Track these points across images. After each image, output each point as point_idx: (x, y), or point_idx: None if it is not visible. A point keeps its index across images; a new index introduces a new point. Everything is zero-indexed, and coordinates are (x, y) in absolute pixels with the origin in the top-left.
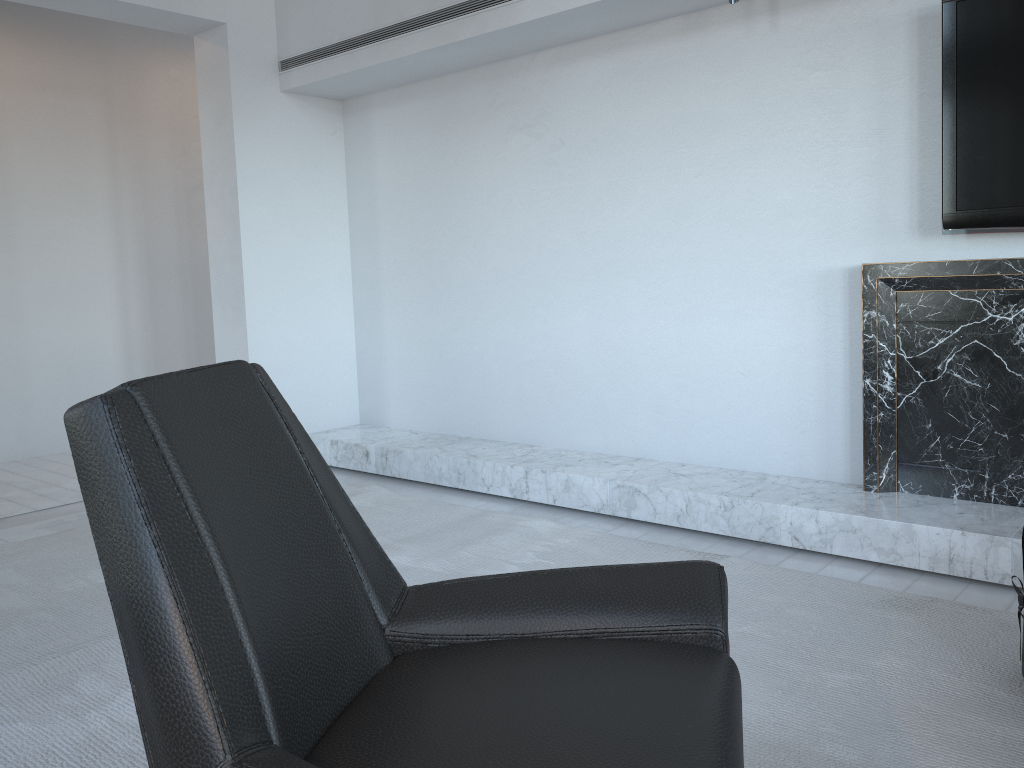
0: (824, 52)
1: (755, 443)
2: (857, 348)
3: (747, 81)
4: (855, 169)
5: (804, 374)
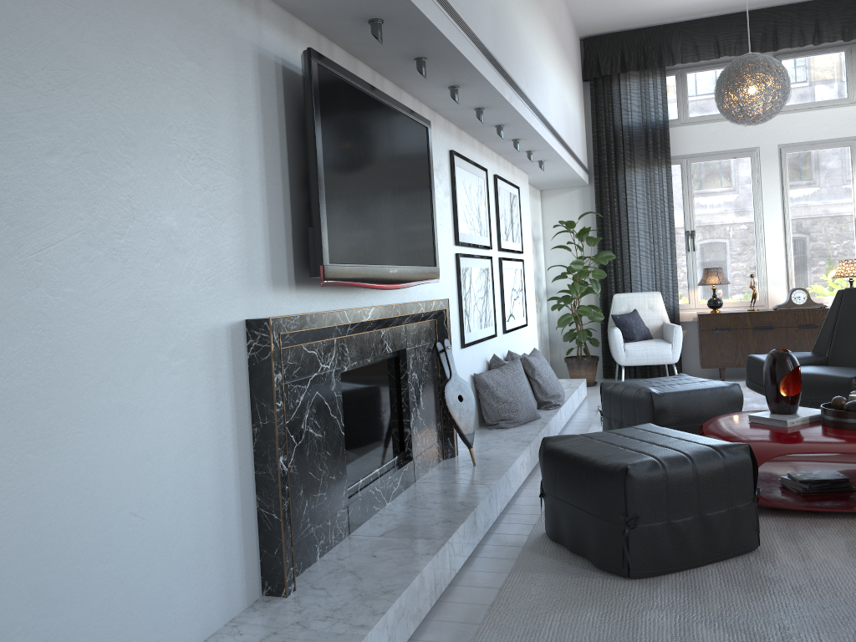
0: (196, 40)
1: (157, 625)
2: (242, 426)
3: (118, 23)
4: (228, 201)
5: (202, 481)
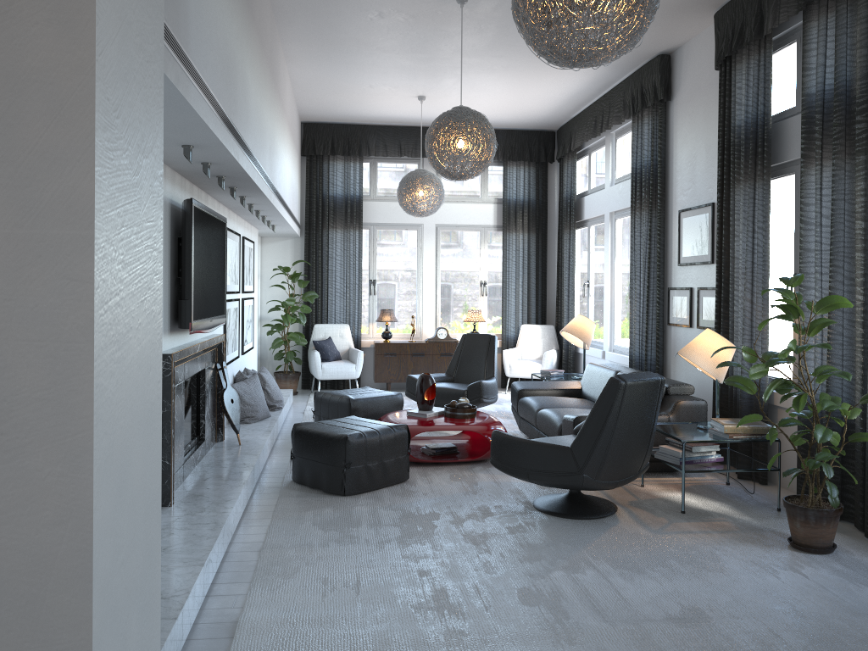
0: None
1: None
2: None
3: None
4: None
5: None
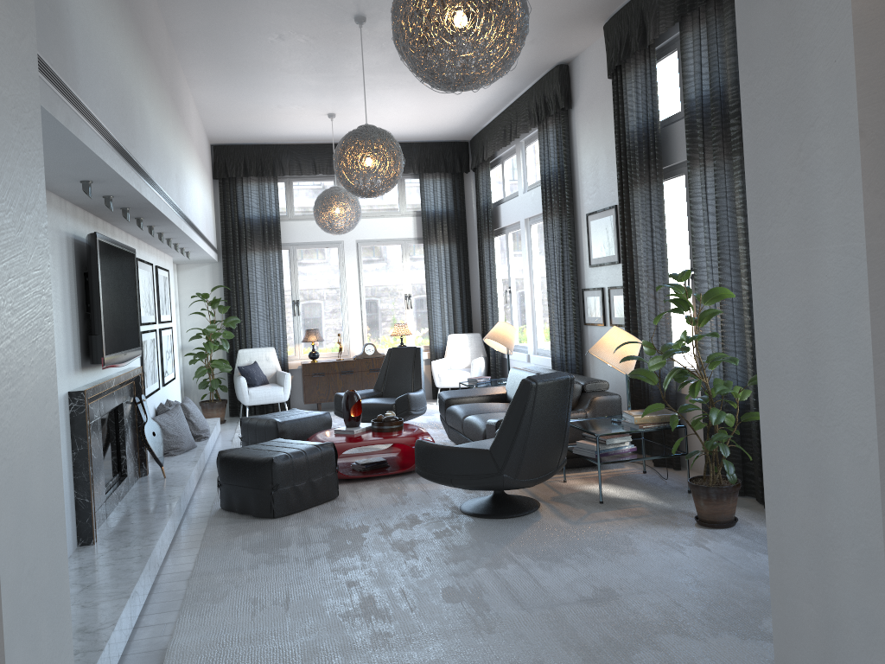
0: (50, 241)
1: None
2: (69, 451)
3: None
4: (61, 326)
5: None
